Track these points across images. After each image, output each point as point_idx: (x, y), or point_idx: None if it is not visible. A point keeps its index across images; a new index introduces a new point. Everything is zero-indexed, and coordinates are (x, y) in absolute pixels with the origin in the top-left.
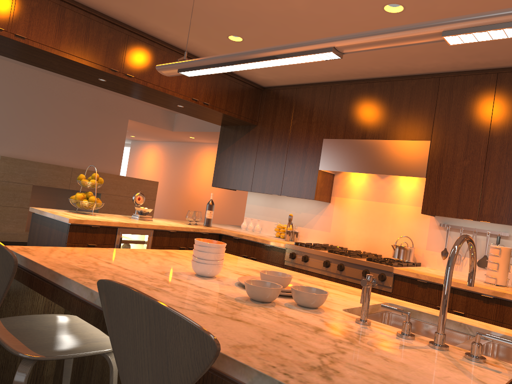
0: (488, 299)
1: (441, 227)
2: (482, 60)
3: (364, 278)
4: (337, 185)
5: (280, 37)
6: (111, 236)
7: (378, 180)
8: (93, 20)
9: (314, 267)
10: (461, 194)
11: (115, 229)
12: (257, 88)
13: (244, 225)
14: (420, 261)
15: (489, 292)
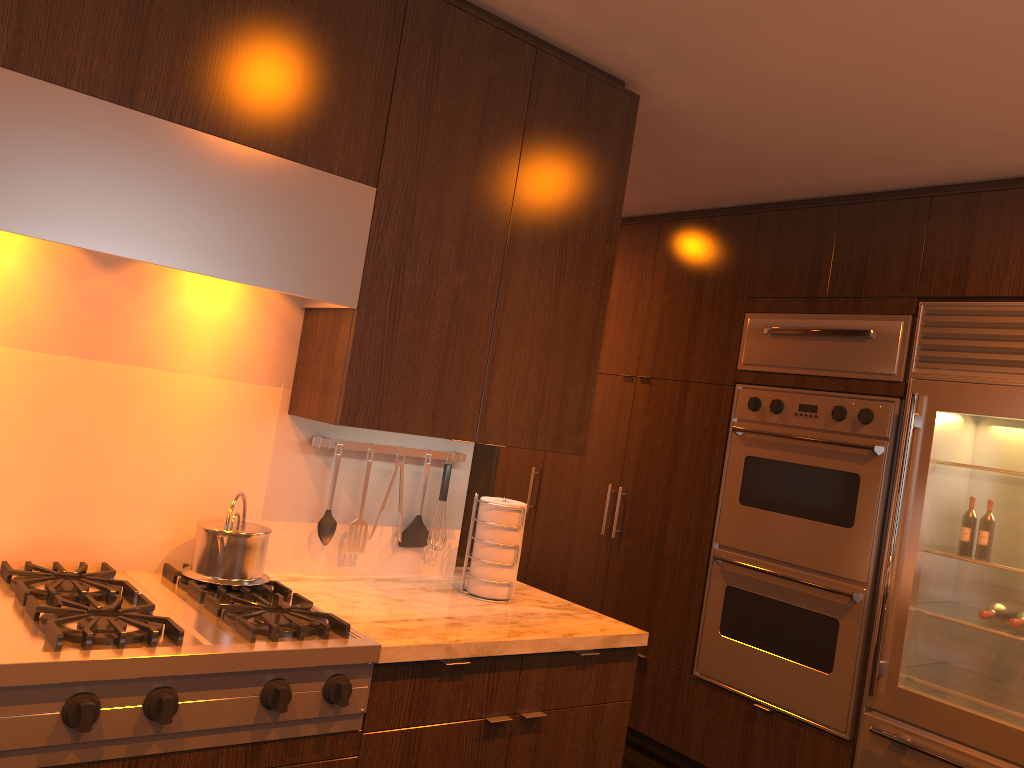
0: (586, 658)
1: (310, 446)
2: (556, 6)
3: (267, 714)
4: None
5: None
6: None
7: (90, 273)
8: None
9: (1, 749)
10: (446, 368)
11: None
12: None
13: None
14: None
15: (596, 643)
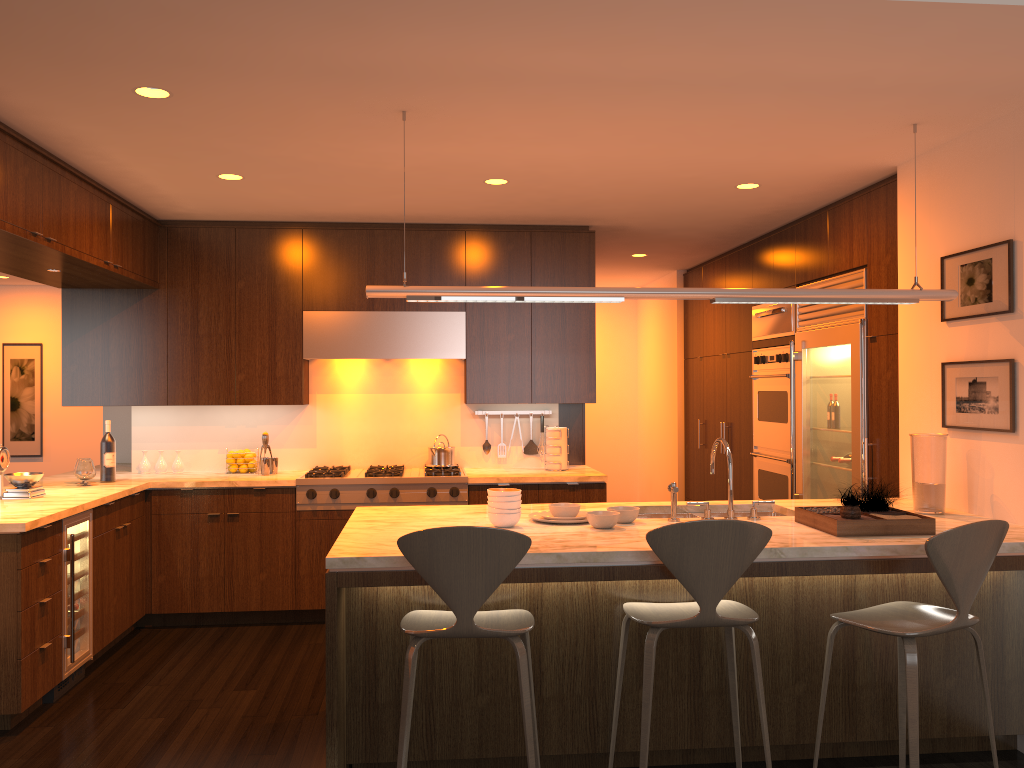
0: (574, 486)
1: (476, 415)
2: (522, 219)
3: (430, 499)
4: (317, 377)
5: (308, 183)
6: (58, 538)
7: (382, 364)
8: (9, 146)
9: (352, 502)
10: (511, 374)
11: (61, 523)
12: (155, 224)
13: (148, 464)
14: (456, 462)
15: (575, 479)
